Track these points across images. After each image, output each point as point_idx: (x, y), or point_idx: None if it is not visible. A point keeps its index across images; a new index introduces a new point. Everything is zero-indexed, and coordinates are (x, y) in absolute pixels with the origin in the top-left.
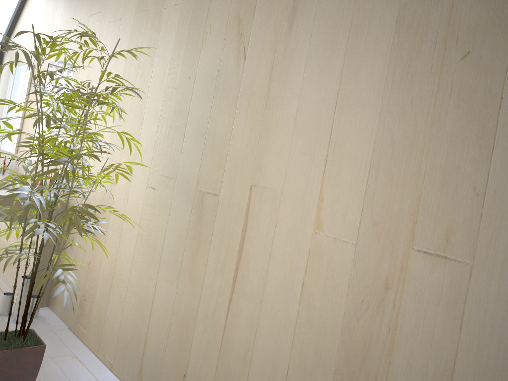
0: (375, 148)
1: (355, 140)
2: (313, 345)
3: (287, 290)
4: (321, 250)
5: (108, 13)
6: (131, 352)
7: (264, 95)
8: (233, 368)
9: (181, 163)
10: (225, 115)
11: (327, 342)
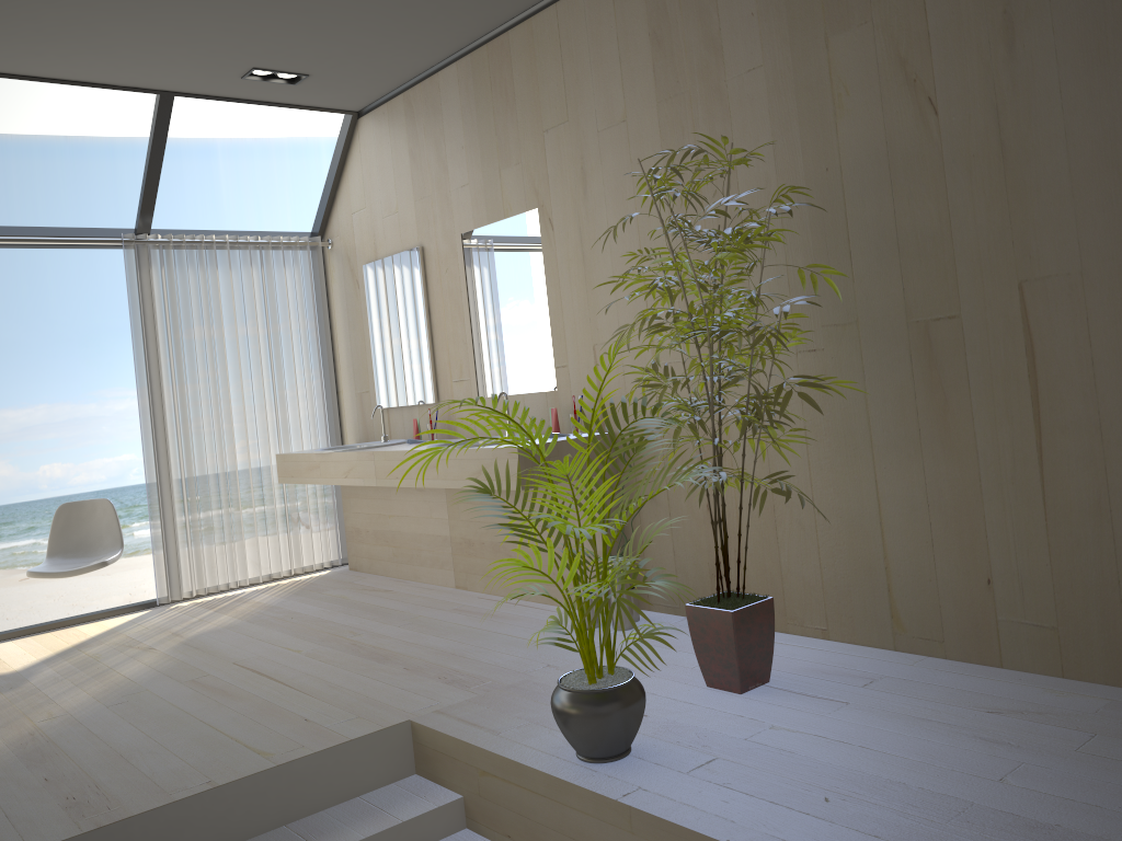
0: None
1: None
2: None
3: None
4: None
5: (588, 118)
6: (862, 596)
7: (995, 153)
8: (1081, 533)
9: (860, 296)
10: (927, 202)
11: None
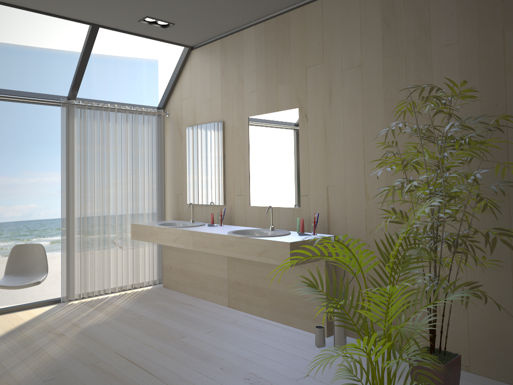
0: None
1: None
2: None
3: None
4: None
5: (336, 62)
6: (496, 351)
7: None
8: None
9: (512, 180)
10: None
11: None
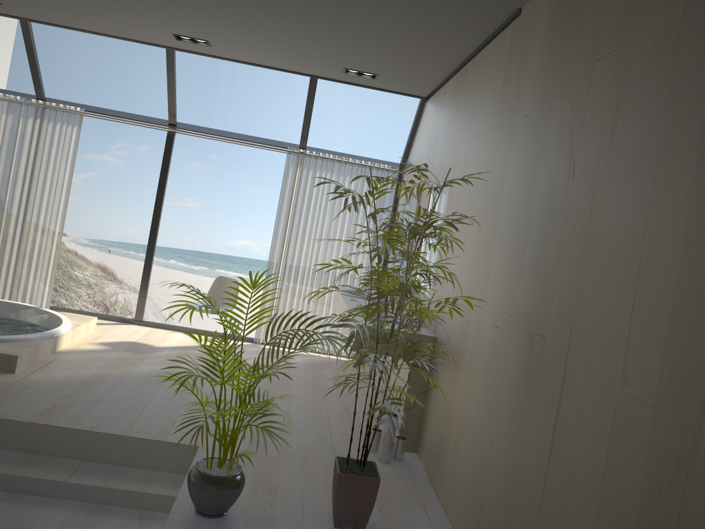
0: (677, 287)
1: (660, 277)
2: (612, 528)
3: (594, 457)
4: (624, 411)
5: (475, 128)
6: (471, 514)
7: (587, 220)
8: None
9: (519, 299)
10: (556, 243)
11: (624, 527)
